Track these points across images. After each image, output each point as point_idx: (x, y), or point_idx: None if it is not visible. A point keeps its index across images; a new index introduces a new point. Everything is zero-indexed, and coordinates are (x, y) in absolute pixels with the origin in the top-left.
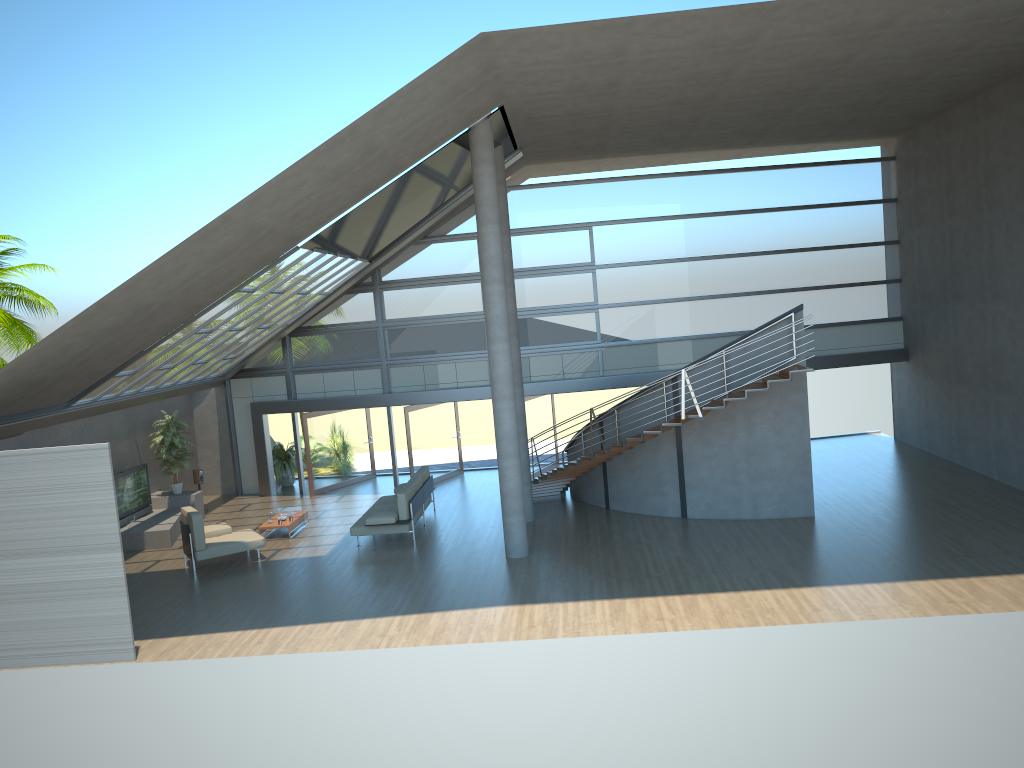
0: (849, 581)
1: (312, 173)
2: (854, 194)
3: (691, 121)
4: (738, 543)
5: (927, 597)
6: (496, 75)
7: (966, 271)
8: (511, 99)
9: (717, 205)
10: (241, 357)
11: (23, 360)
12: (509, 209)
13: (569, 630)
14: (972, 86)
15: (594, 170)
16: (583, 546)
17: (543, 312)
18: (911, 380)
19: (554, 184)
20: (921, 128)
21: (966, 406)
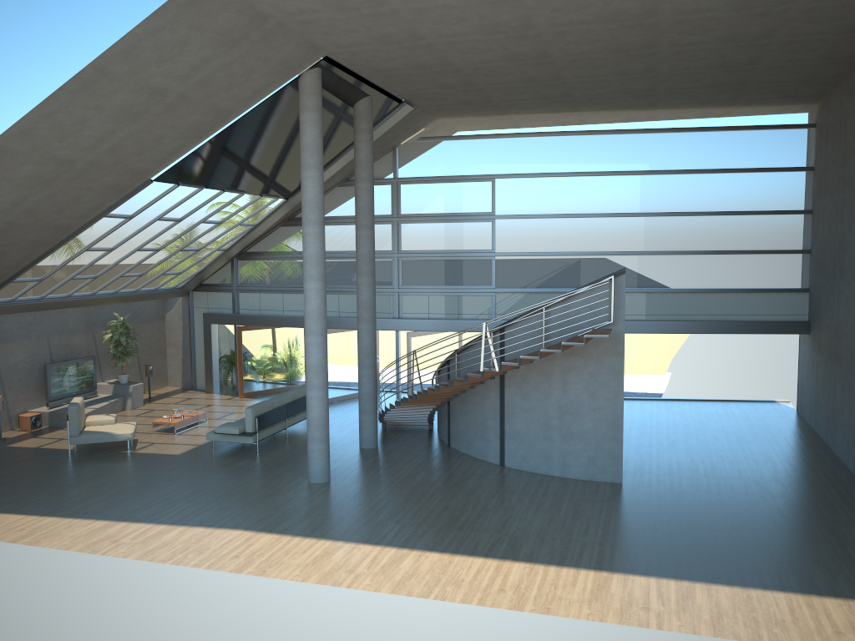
0: (571, 563)
1: (88, 111)
2: (767, 160)
3: (554, 79)
4: (518, 501)
5: (627, 598)
6: (280, 24)
7: (848, 247)
8: (330, 50)
9: (620, 164)
10: (191, 274)
11: None
12: (421, 158)
13: (260, 567)
14: (848, 47)
15: (515, 126)
16: (382, 480)
17: (444, 255)
18: (810, 354)
19: (462, 137)
20: (832, 94)
21: (839, 388)
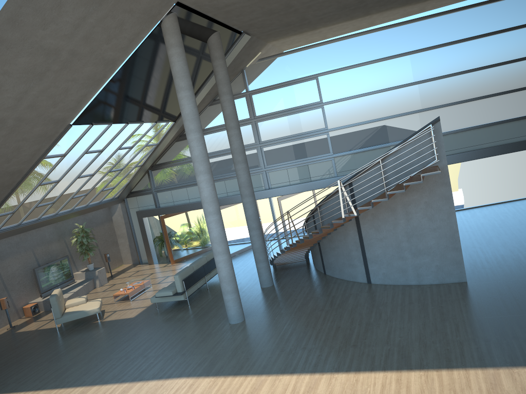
0: (458, 364)
1: None
2: (515, 21)
3: None
4: (392, 312)
5: (522, 393)
6: None
7: None
8: None
9: (406, 47)
10: (122, 186)
11: None
12: (263, 74)
13: None
14: None
15: (323, 38)
16: (283, 312)
17: (292, 138)
18: None
19: (289, 52)
20: None
21: None
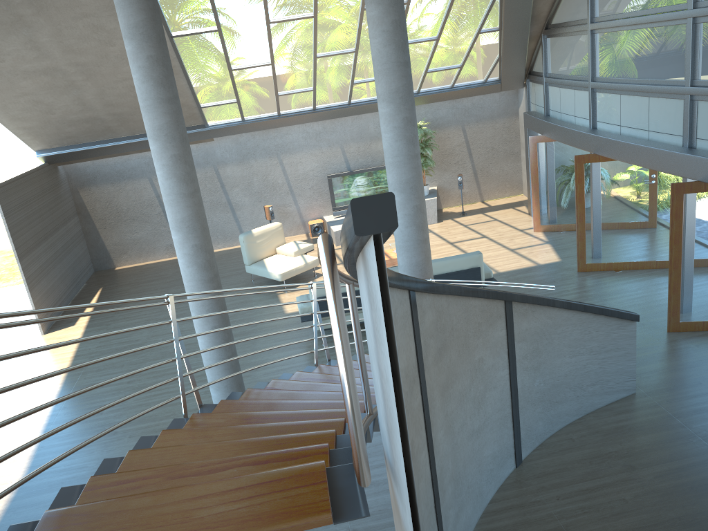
0: None
1: None
2: None
3: None
4: None
5: None
6: None
7: None
8: None
9: None
10: (488, 64)
11: (7, 114)
12: None
13: None
14: None
15: None
16: None
17: None
18: None
19: None
20: None
21: None
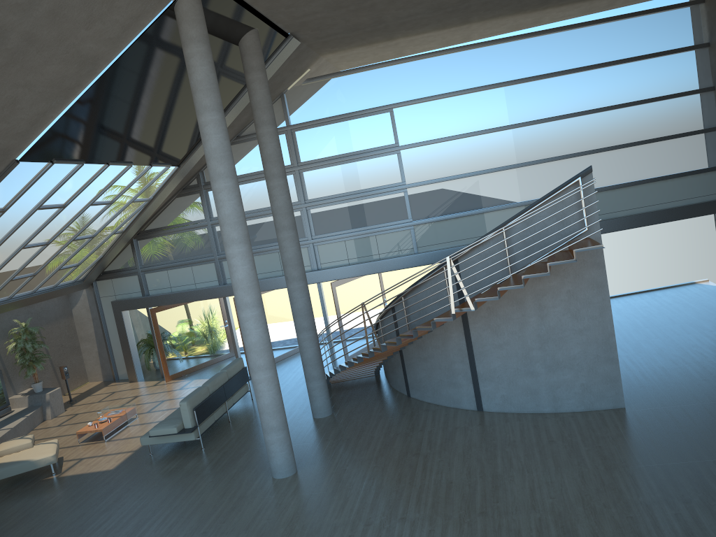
0: None
1: None
2: (662, 44)
3: None
4: (527, 456)
5: None
6: None
7: None
8: None
9: (517, 72)
10: (90, 263)
11: None
12: (312, 101)
13: None
14: None
15: (398, 54)
16: (357, 459)
17: (353, 197)
18: None
19: (351, 71)
20: None
21: None
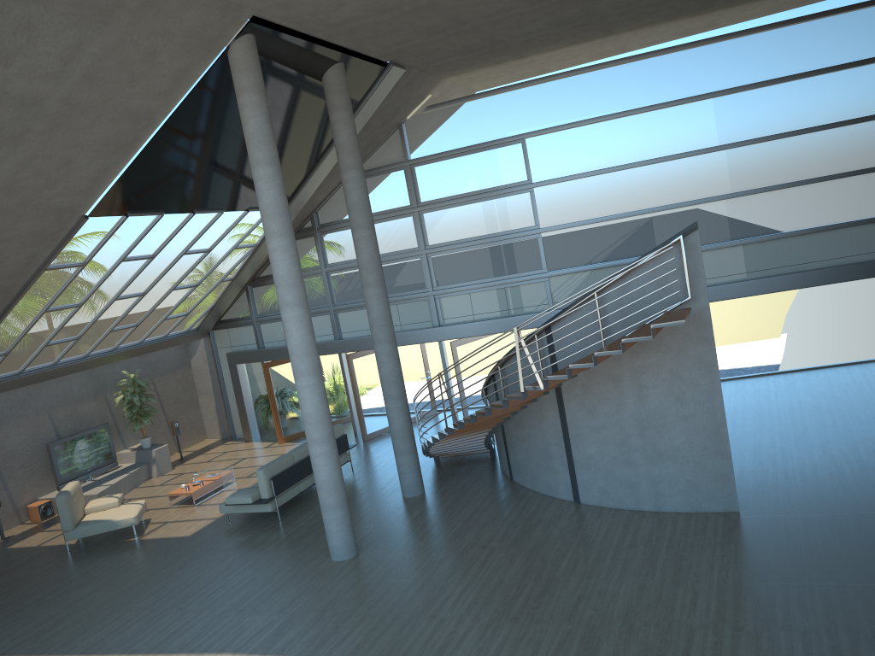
0: None
1: None
2: (872, 48)
3: None
4: (597, 560)
5: None
6: None
7: None
8: (254, 6)
9: (678, 91)
10: (202, 312)
11: None
12: (433, 131)
13: None
14: None
15: (542, 71)
16: (422, 546)
17: (479, 243)
18: None
19: (477, 96)
20: None
21: None
